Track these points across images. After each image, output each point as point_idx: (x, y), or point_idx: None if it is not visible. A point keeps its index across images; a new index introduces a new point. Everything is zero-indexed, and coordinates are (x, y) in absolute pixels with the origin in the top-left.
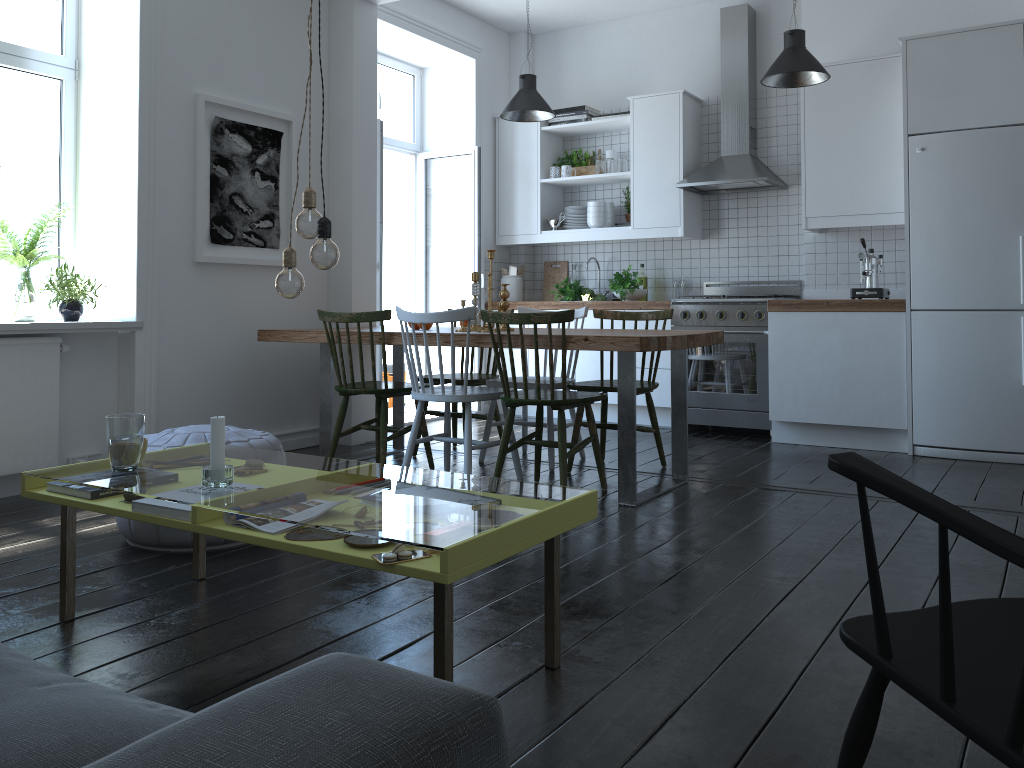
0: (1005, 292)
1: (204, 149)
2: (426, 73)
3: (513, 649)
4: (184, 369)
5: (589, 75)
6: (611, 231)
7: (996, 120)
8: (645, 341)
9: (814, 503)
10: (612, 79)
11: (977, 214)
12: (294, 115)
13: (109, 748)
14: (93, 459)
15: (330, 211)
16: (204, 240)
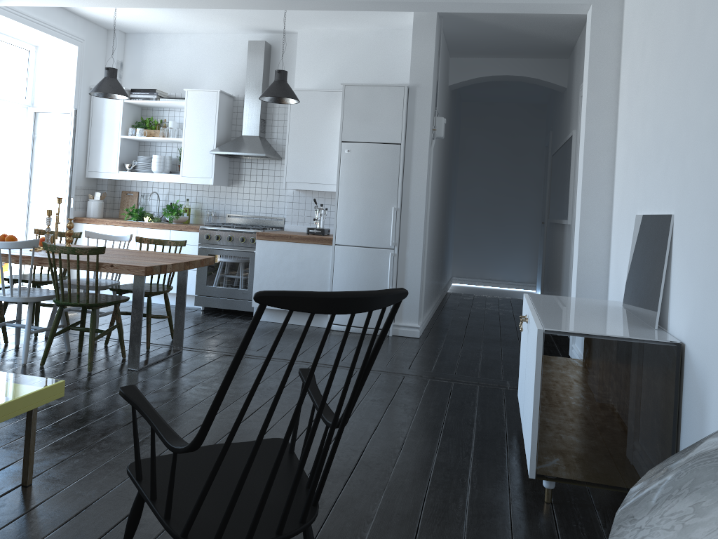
0: (383, 238)
1: None
2: (40, 50)
3: (6, 475)
4: None
5: (162, 67)
6: (167, 176)
7: (387, 139)
8: (149, 269)
9: (251, 365)
10: (178, 73)
11: (373, 192)
12: None
13: None
14: None
15: None
16: None
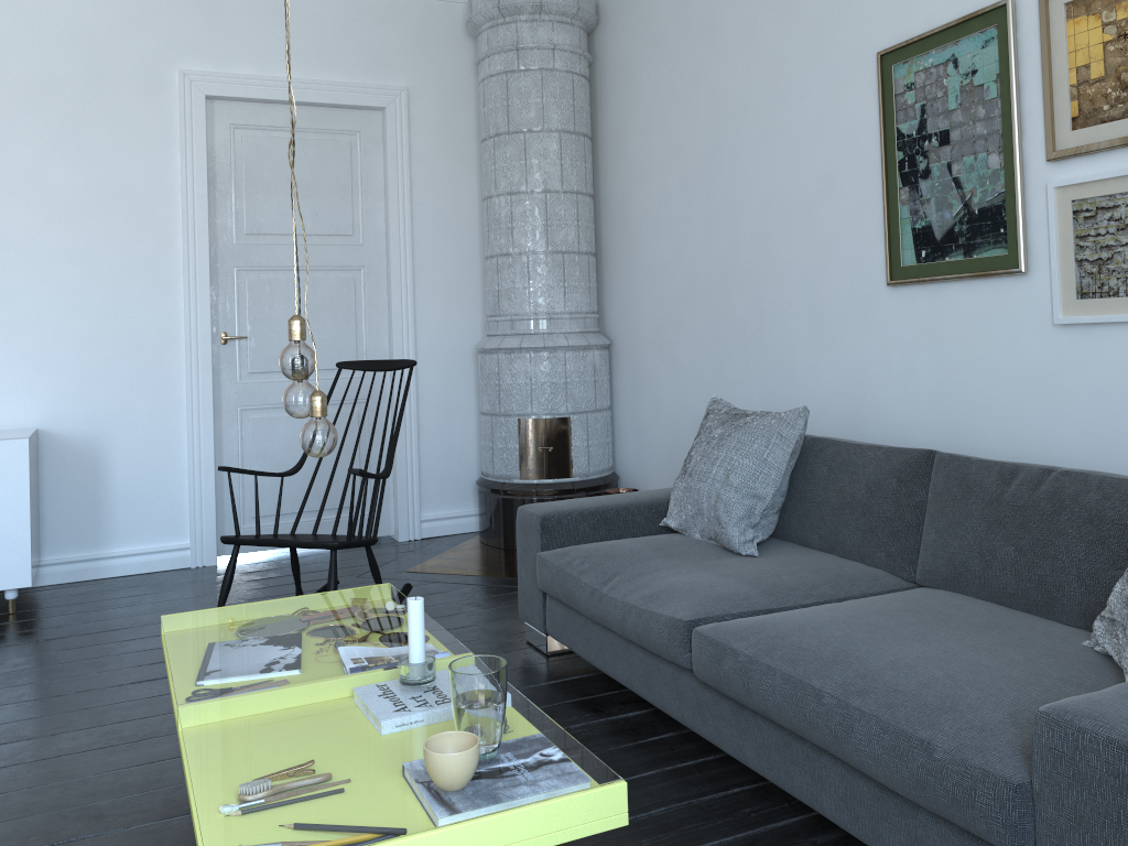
0: None
1: None
2: None
3: None
4: None
5: None
6: None
7: None
8: None
9: None
10: None
11: None
12: None
13: (603, 544)
14: None
15: None
16: None
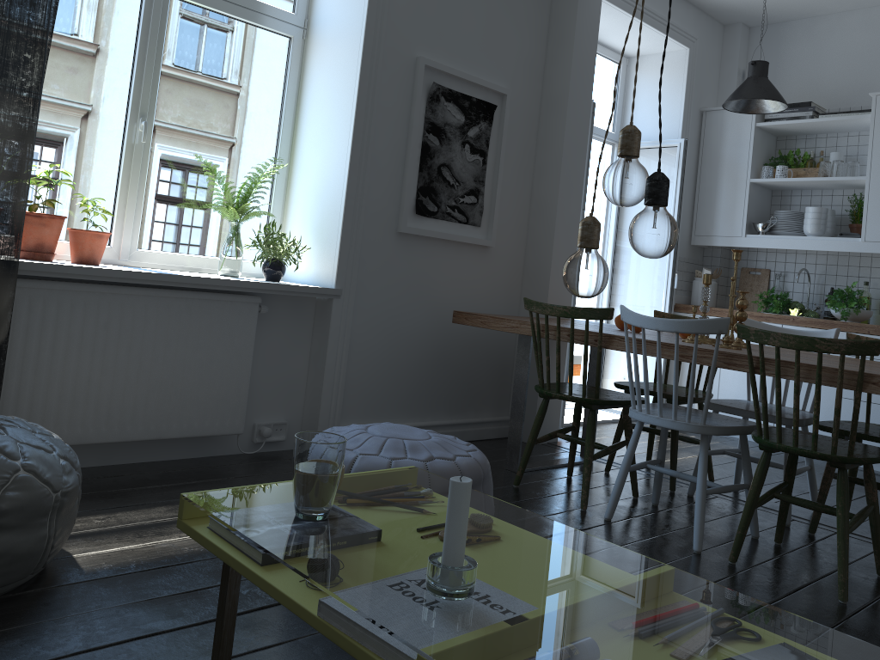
0: None
1: (419, 115)
2: (632, 62)
3: None
4: (375, 343)
5: (814, 70)
6: (834, 241)
7: None
8: None
9: None
10: (843, 75)
11: None
12: (508, 89)
13: None
14: (278, 428)
15: (533, 192)
16: (409, 210)
